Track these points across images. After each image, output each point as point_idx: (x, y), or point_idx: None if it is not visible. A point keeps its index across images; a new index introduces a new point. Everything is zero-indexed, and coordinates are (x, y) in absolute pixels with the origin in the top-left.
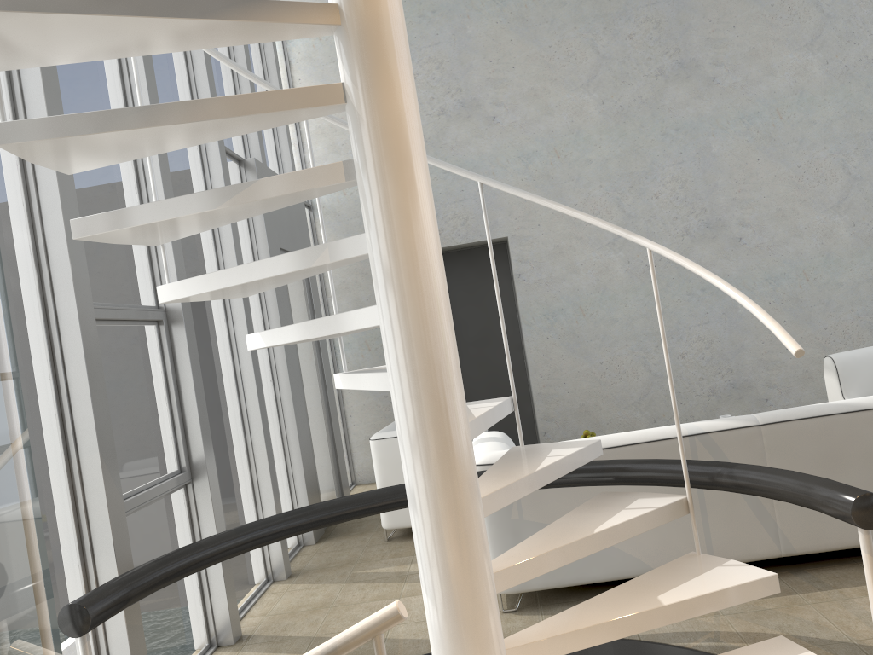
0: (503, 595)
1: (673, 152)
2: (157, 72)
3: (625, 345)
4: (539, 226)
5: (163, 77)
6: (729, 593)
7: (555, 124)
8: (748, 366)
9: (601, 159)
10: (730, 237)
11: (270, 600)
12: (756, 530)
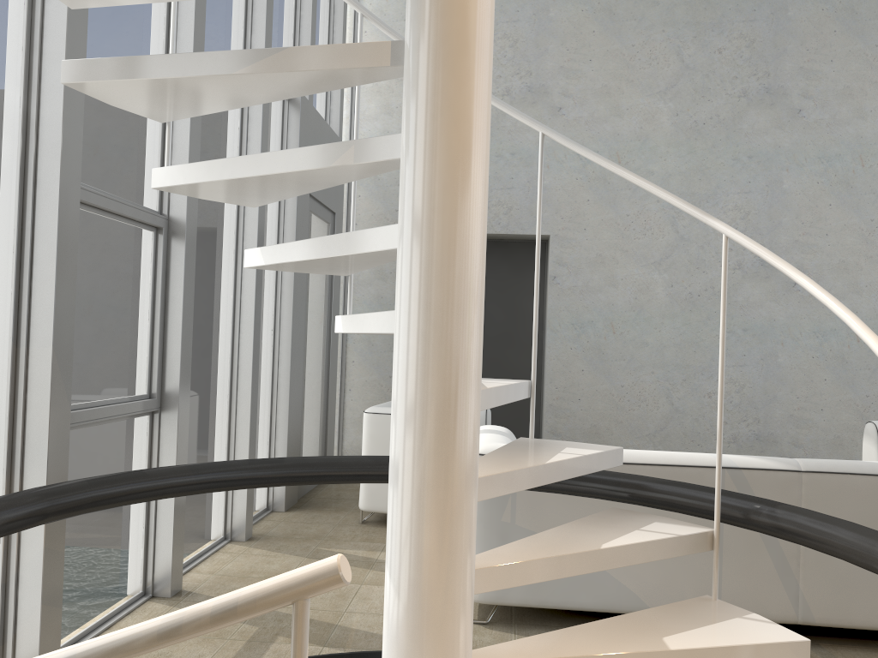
0: (475, 604)
1: (741, 179)
2: None
3: (651, 372)
4: (585, 230)
5: None
6: (749, 651)
7: (622, 127)
8: (777, 419)
9: (664, 172)
10: (784, 280)
11: (222, 559)
12: (774, 589)
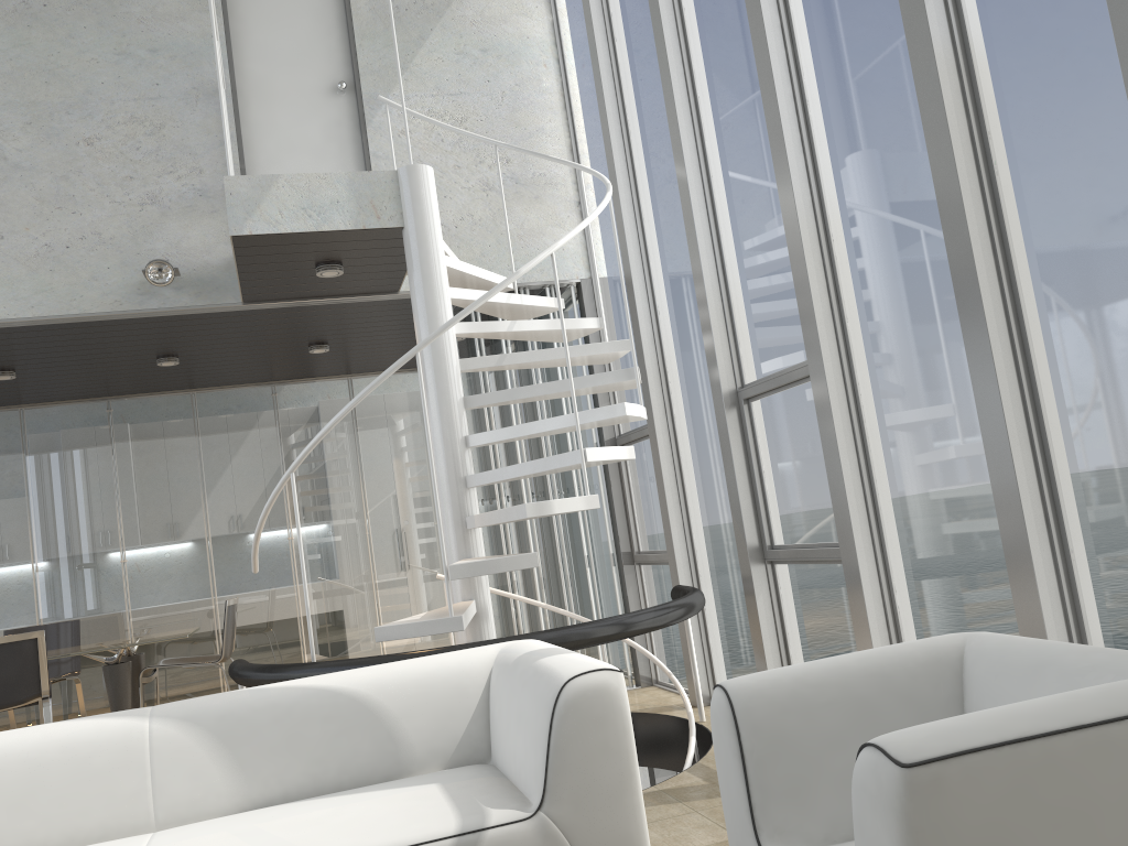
0: None
1: None
2: None
3: None
4: None
5: None
6: None
7: None
8: None
9: None
10: None
11: None
12: None
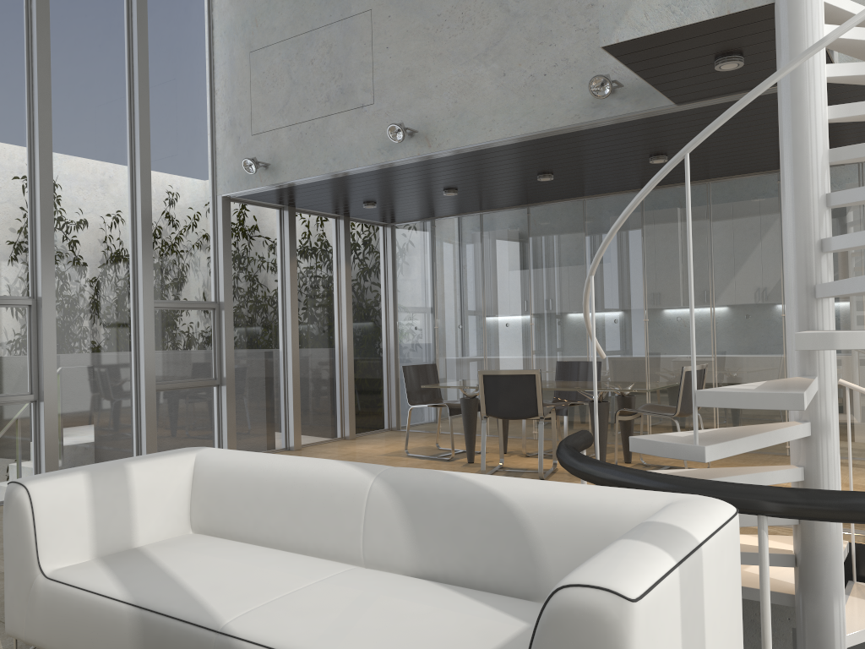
0: None
1: None
2: None
3: None
4: None
5: None
6: None
7: None
8: None
9: None
10: None
11: None
12: None
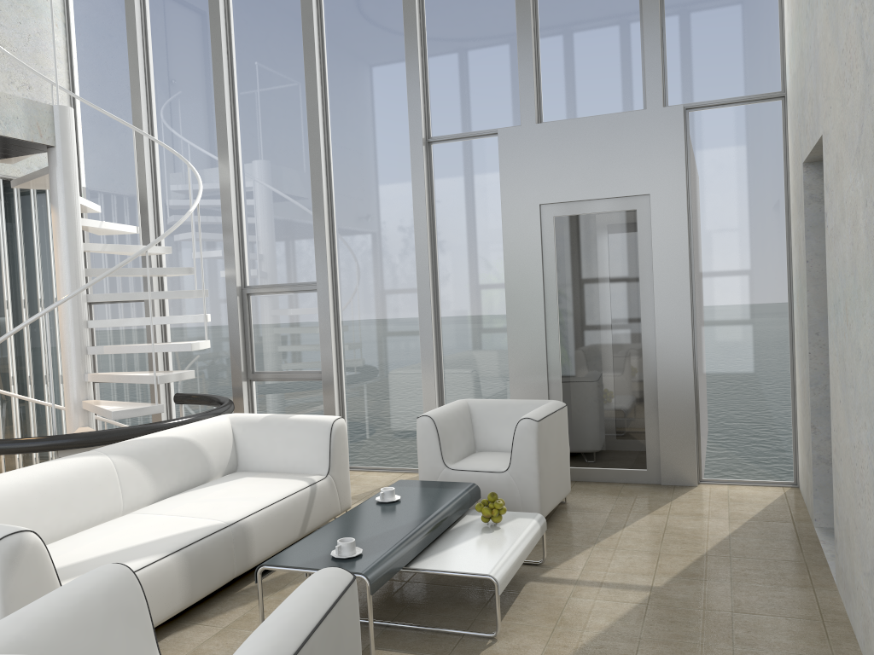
0: None
1: None
2: (360, 125)
3: (863, 424)
4: (831, 110)
5: (368, 123)
6: None
7: None
8: None
9: None
10: None
11: (387, 474)
12: None
